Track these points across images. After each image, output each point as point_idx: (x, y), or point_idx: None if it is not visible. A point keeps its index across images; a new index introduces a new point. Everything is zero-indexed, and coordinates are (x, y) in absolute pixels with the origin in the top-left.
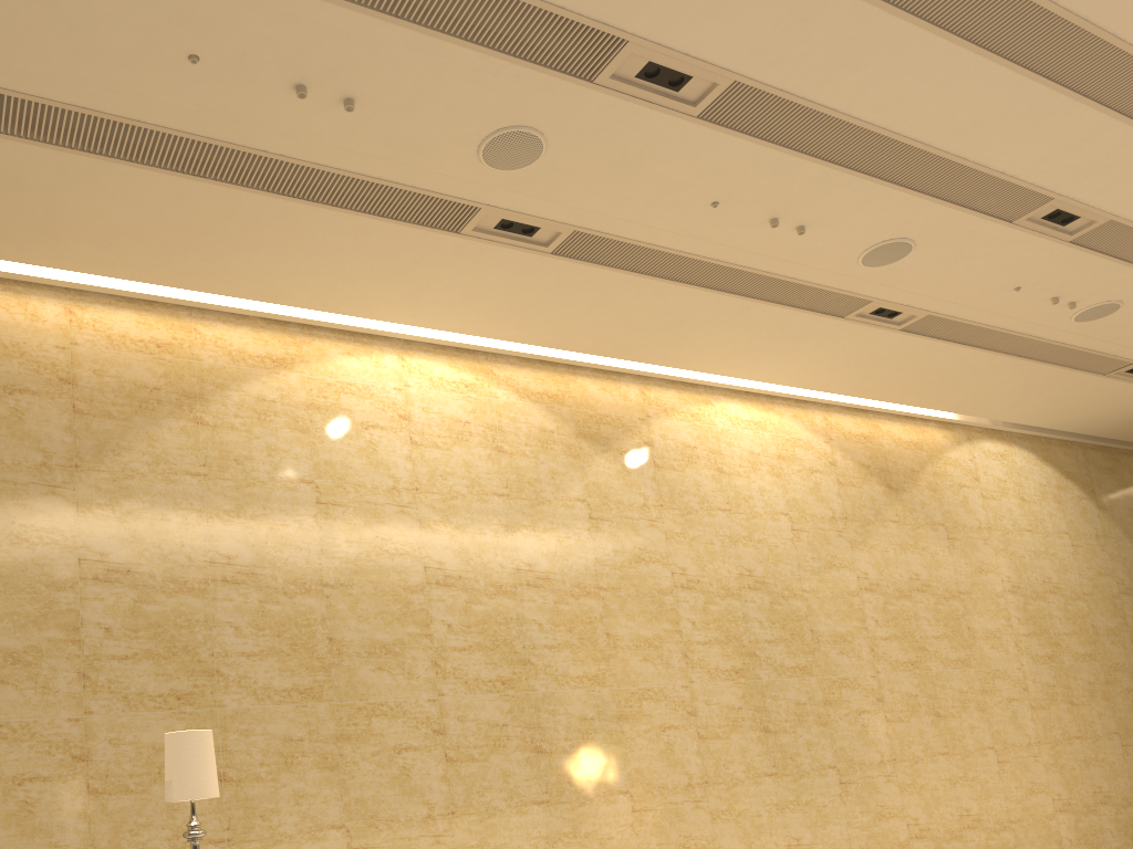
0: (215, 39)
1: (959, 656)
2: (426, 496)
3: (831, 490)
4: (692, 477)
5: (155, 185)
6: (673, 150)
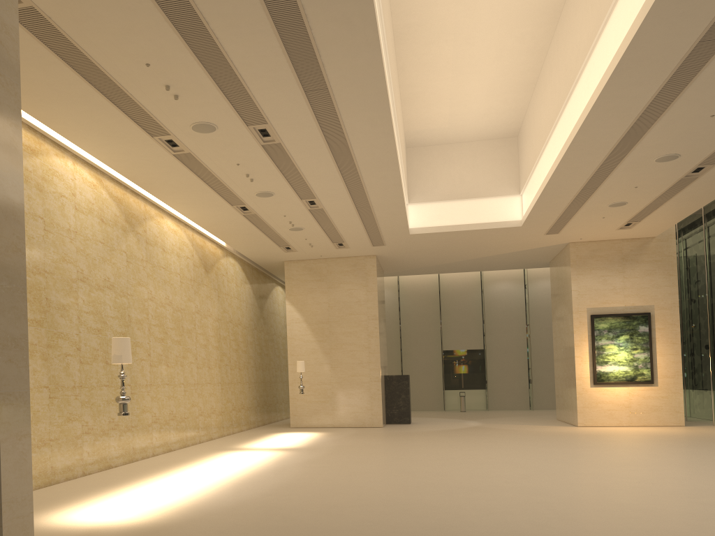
0: (163, 65)
1: (216, 345)
2: (79, 236)
3: (191, 267)
4: (156, 250)
5: (68, 77)
6: (245, 148)
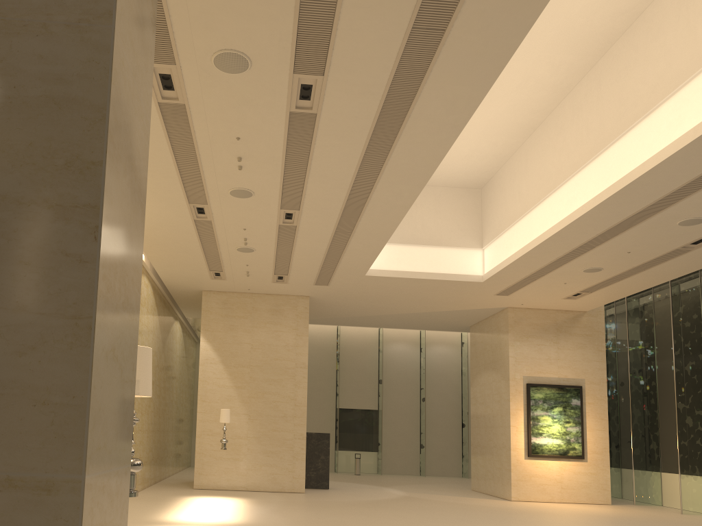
0: None
1: None
2: None
3: None
4: None
5: None
6: (264, 113)
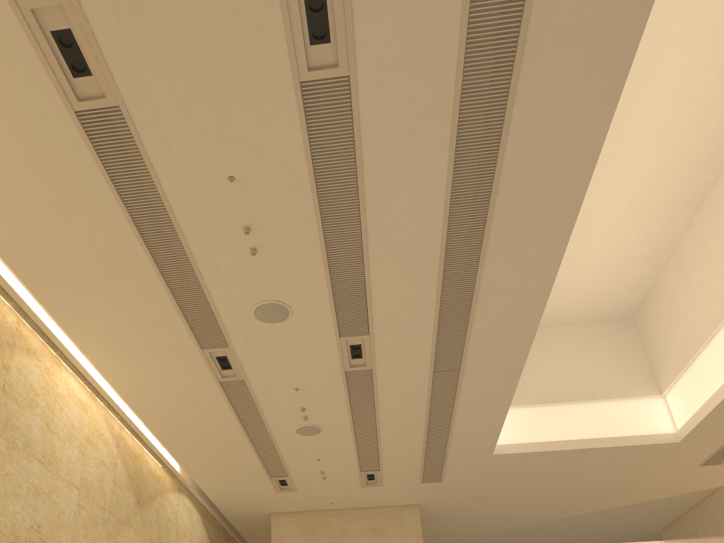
0: None
1: None
2: None
3: (109, 484)
4: (27, 418)
5: None
6: (258, 98)
